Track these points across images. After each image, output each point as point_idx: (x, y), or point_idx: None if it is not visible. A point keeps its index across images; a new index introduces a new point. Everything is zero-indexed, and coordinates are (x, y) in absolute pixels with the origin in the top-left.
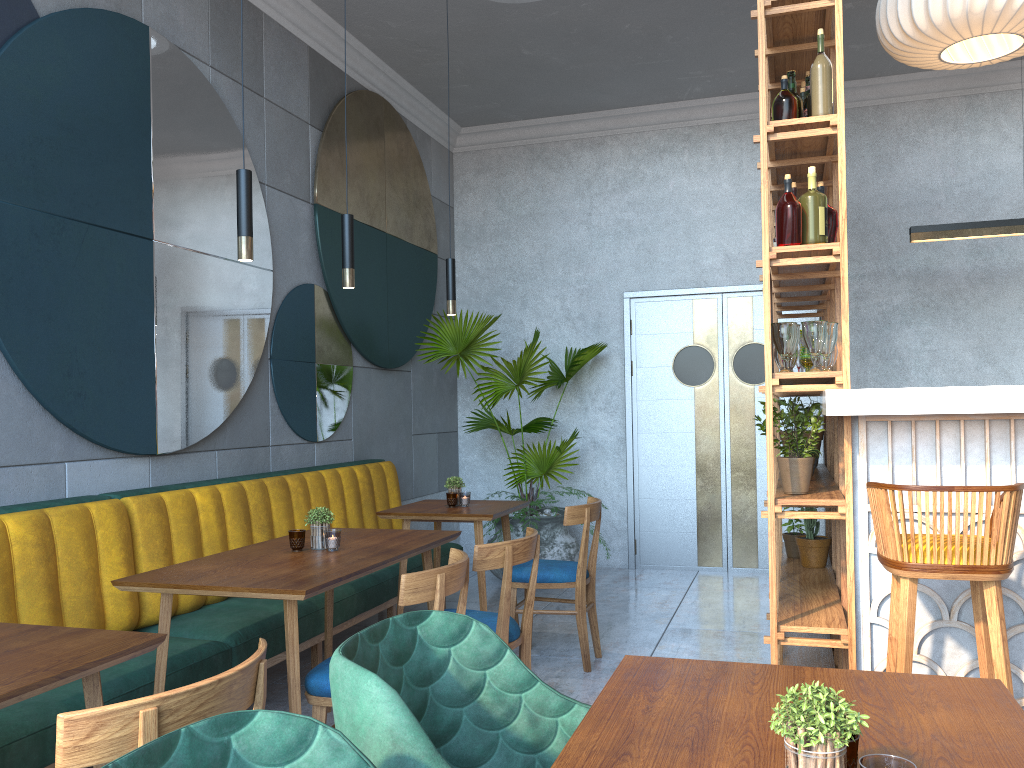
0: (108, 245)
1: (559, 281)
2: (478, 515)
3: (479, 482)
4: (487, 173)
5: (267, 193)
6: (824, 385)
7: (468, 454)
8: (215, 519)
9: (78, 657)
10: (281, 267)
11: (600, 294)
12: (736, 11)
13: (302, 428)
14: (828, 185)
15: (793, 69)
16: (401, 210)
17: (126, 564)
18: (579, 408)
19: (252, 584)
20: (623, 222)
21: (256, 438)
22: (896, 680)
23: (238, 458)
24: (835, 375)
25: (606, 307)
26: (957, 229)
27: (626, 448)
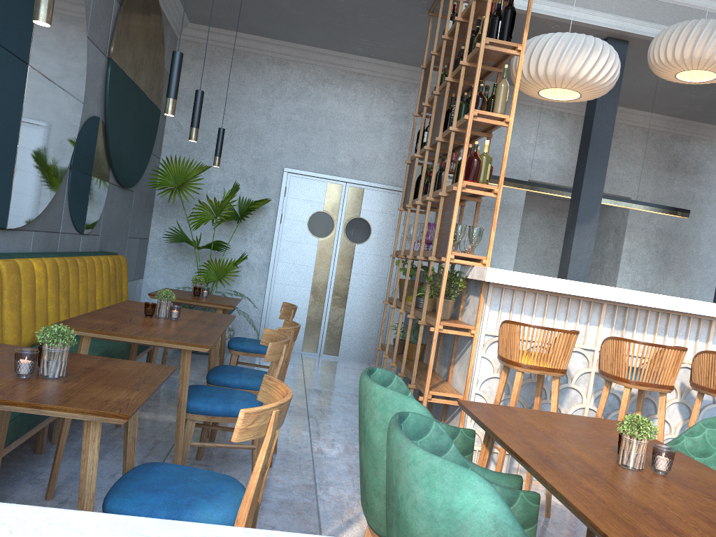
0: (5, 63)
1: (241, 149)
2: (224, 305)
3: (159, 277)
4: (201, 60)
5: (87, 43)
6: (476, 263)
7: (154, 256)
8: (44, 284)
9: (149, 377)
10: (85, 101)
11: (268, 165)
12: (408, 15)
13: (78, 223)
14: (472, 146)
15: (468, 74)
16: (149, 74)
17: (0, 310)
18: (241, 238)
19: (166, 338)
20: (292, 121)
21: (54, 226)
22: (584, 418)
23: (43, 239)
24: (482, 258)
25: (271, 174)
26: (497, 179)
27: (269, 270)
